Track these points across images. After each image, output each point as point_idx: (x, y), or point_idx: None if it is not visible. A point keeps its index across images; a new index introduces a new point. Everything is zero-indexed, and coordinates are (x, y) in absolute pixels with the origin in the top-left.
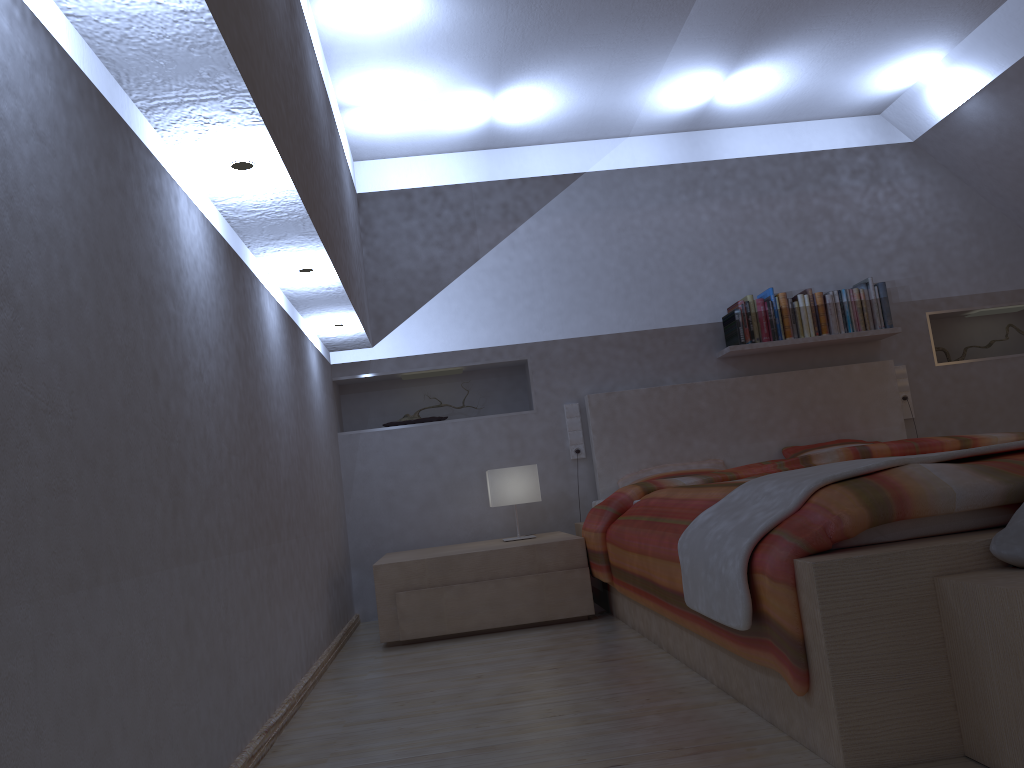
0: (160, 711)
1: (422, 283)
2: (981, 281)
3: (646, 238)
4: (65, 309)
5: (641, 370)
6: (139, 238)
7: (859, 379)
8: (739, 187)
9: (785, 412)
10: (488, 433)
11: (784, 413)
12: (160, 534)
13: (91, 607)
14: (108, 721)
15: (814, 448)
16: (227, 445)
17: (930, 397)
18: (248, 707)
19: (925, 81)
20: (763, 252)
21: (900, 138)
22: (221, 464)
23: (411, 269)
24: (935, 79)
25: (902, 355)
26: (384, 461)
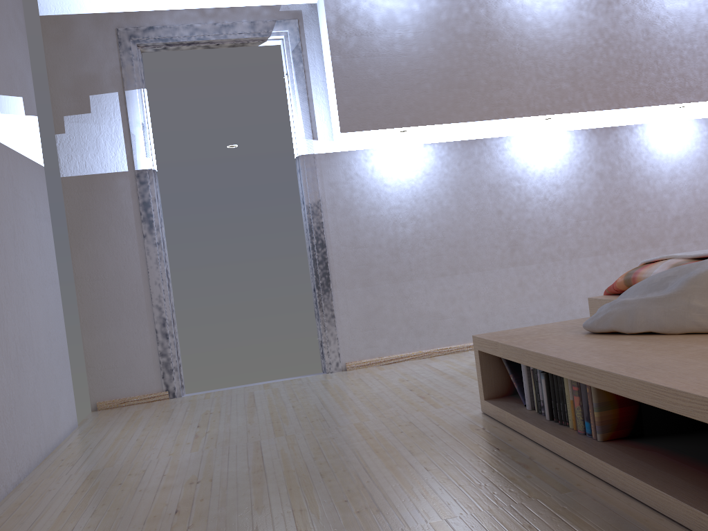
0: (495, 306)
1: None
2: None
3: None
4: (440, 212)
5: None
6: (489, 172)
7: None
8: None
9: None
10: None
11: None
12: (499, 258)
13: (452, 279)
14: (460, 305)
15: None
16: (575, 218)
17: None
18: (585, 313)
19: None
20: None
21: None
22: (565, 227)
23: None
24: None
25: None
26: None
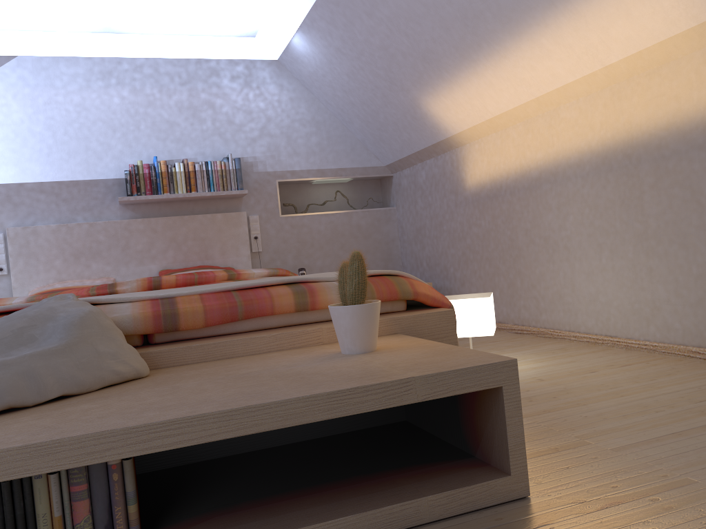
0: None
1: None
2: (316, 161)
3: (68, 111)
4: None
5: (58, 210)
6: None
7: (221, 224)
8: (145, 80)
9: (165, 245)
10: None
11: (164, 246)
12: None
13: None
14: None
15: (179, 271)
16: None
17: (274, 237)
18: None
19: (269, 18)
20: (161, 129)
21: (268, 56)
22: None
23: None
24: (273, 18)
25: (257, 208)
26: None
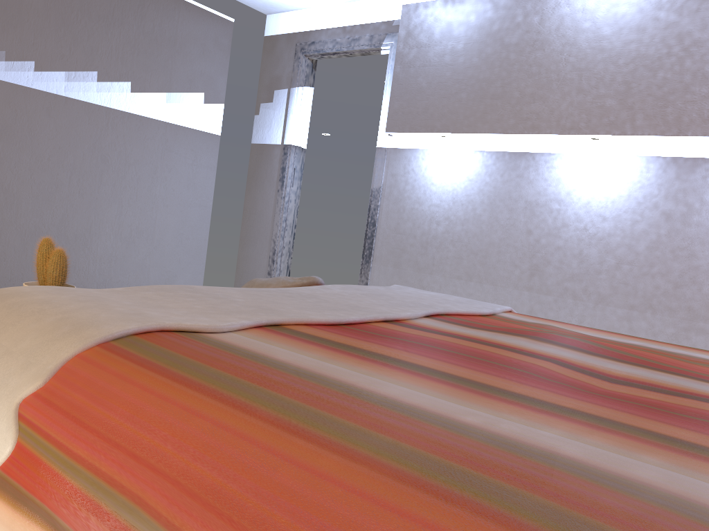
0: None
1: None
2: None
3: None
4: (471, 218)
5: None
6: (530, 188)
7: None
8: None
9: None
10: None
11: None
12: (515, 279)
13: (465, 285)
14: None
15: None
16: (616, 259)
17: None
18: None
19: None
20: None
21: None
22: (601, 266)
23: None
24: None
25: None
26: None
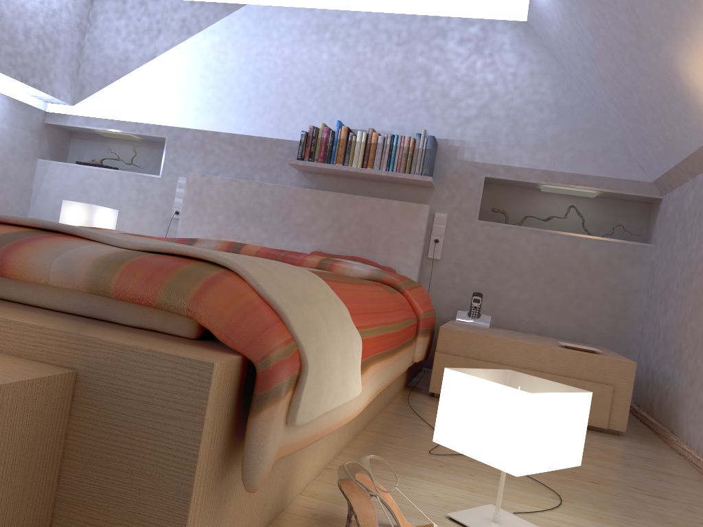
0: None
1: (115, 67)
2: (545, 159)
3: (275, 64)
4: None
5: (240, 165)
6: None
7: (394, 214)
8: (360, 36)
9: (326, 224)
10: (126, 184)
11: (325, 225)
12: None
13: None
14: None
15: (328, 256)
16: None
17: (461, 247)
18: None
19: None
20: (362, 94)
21: (515, 16)
22: None
23: (111, 56)
24: None
25: (449, 205)
26: (59, 185)
